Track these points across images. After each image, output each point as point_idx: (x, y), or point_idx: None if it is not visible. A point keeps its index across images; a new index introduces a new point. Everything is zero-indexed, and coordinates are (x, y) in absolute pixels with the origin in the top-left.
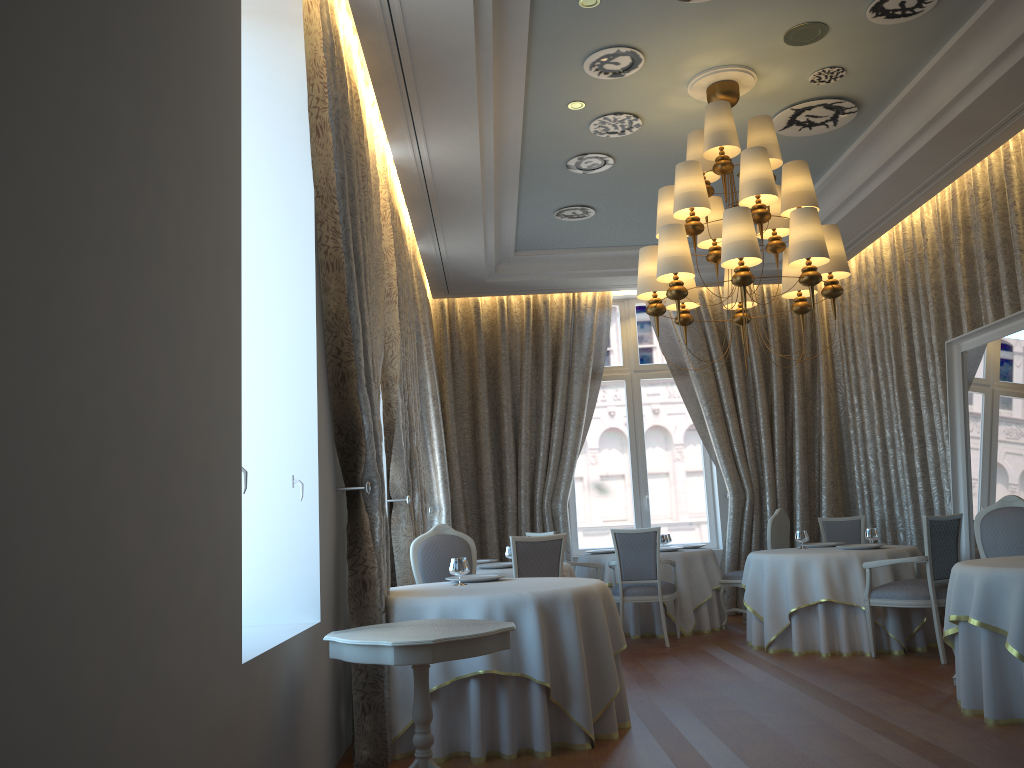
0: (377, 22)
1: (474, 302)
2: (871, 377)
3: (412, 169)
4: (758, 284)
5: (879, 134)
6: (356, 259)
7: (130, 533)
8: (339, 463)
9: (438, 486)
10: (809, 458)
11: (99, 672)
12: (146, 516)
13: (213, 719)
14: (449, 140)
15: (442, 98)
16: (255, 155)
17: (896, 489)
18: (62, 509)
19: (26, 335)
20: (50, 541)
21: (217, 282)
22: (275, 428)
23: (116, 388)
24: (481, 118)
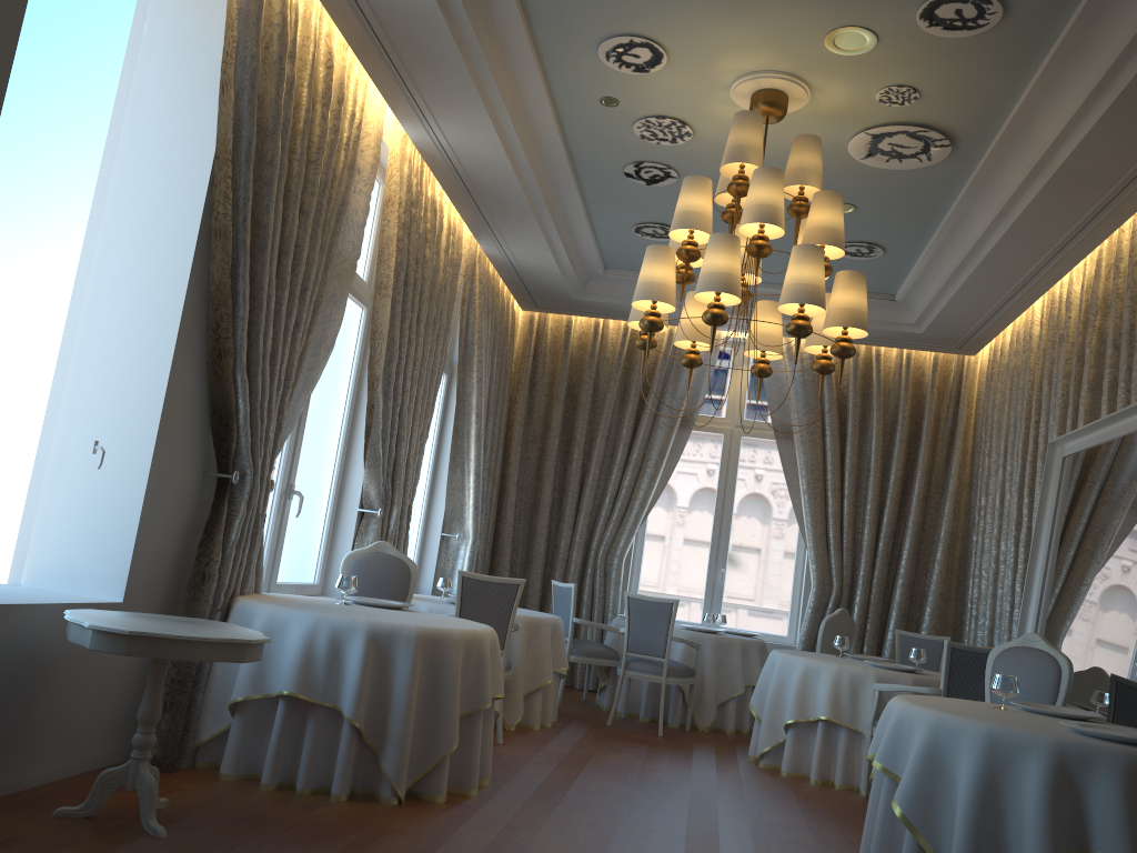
0: None
1: (566, 321)
2: (999, 476)
3: (436, 155)
4: (896, 347)
5: (989, 177)
6: (262, 232)
7: None
8: (213, 446)
9: (468, 512)
10: (923, 561)
11: None
12: None
13: None
14: (462, 125)
15: (434, 75)
16: (166, 107)
17: (999, 614)
18: None
19: None
20: None
21: None
22: (123, 394)
23: None
24: (490, 104)
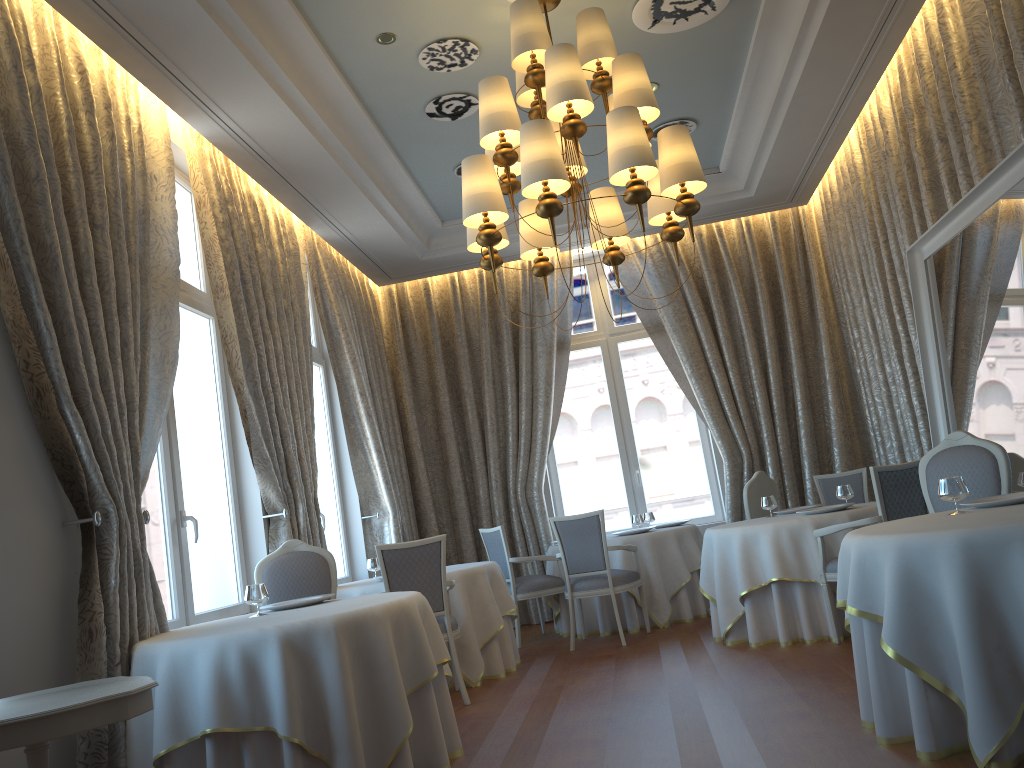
0: None
1: (423, 284)
2: (864, 305)
3: (235, 145)
4: (734, 218)
5: (776, 11)
6: (49, 253)
7: None
8: (65, 493)
9: (381, 489)
10: (817, 407)
11: None
12: None
13: None
14: (247, 104)
15: (196, 54)
16: None
17: (904, 432)
18: None
19: None
20: None
21: None
22: None
23: None
24: (266, 71)
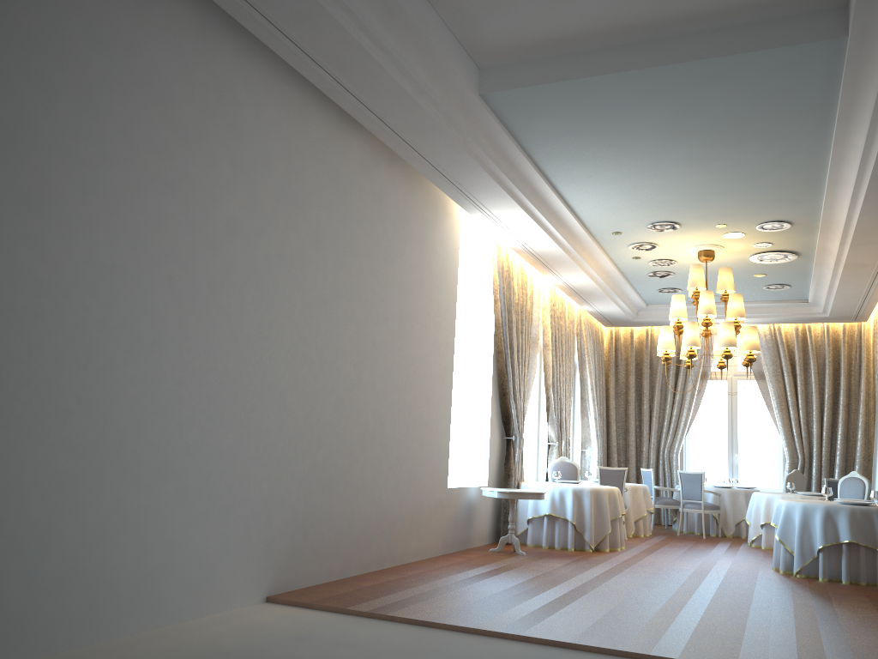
0: (523, 251)
1: (630, 330)
2: None
3: (562, 284)
4: (819, 322)
5: (822, 262)
6: (511, 347)
7: (415, 447)
8: (503, 427)
9: (593, 437)
10: (852, 440)
11: (407, 475)
12: (419, 443)
13: (436, 498)
14: (573, 276)
15: (562, 266)
16: (474, 308)
17: None
18: (401, 440)
19: (395, 408)
20: (398, 447)
21: (443, 378)
22: (475, 413)
23: (412, 414)
24: (585, 269)
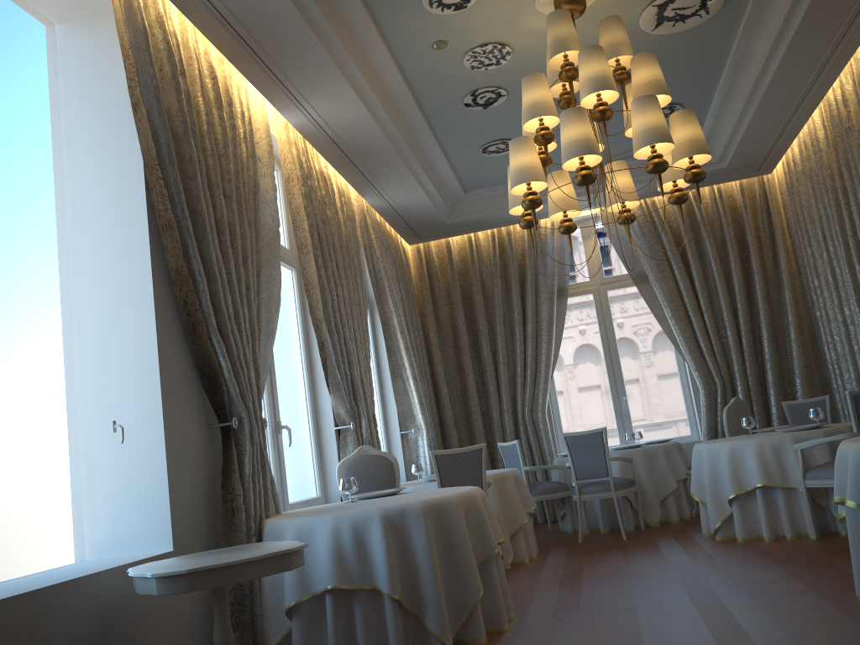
0: (194, 1)
1: (445, 243)
2: (825, 258)
3: (315, 132)
4: (708, 186)
5: (759, 13)
6: (199, 217)
7: None
8: (210, 403)
9: (416, 409)
10: (780, 344)
11: None
12: None
13: None
14: (329, 99)
15: (297, 61)
16: (94, 140)
17: None
18: None
19: None
20: None
21: None
22: (125, 379)
23: None
24: (347, 73)
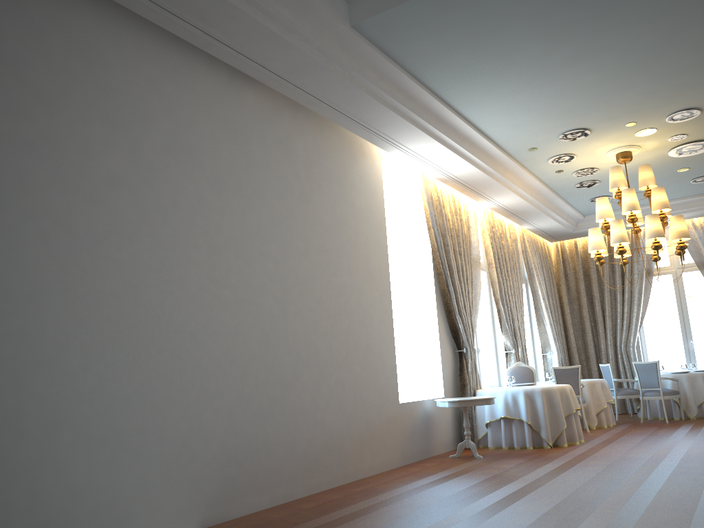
0: (449, 180)
1: (573, 241)
2: None
3: (496, 207)
4: None
5: None
6: (451, 268)
7: (357, 369)
8: (454, 341)
9: (551, 341)
10: None
11: (351, 396)
12: (361, 365)
13: (388, 414)
14: (504, 198)
15: (490, 189)
16: (412, 238)
17: None
18: (340, 365)
19: (330, 335)
20: (338, 370)
21: (381, 303)
22: (425, 332)
23: (350, 339)
24: (513, 189)
